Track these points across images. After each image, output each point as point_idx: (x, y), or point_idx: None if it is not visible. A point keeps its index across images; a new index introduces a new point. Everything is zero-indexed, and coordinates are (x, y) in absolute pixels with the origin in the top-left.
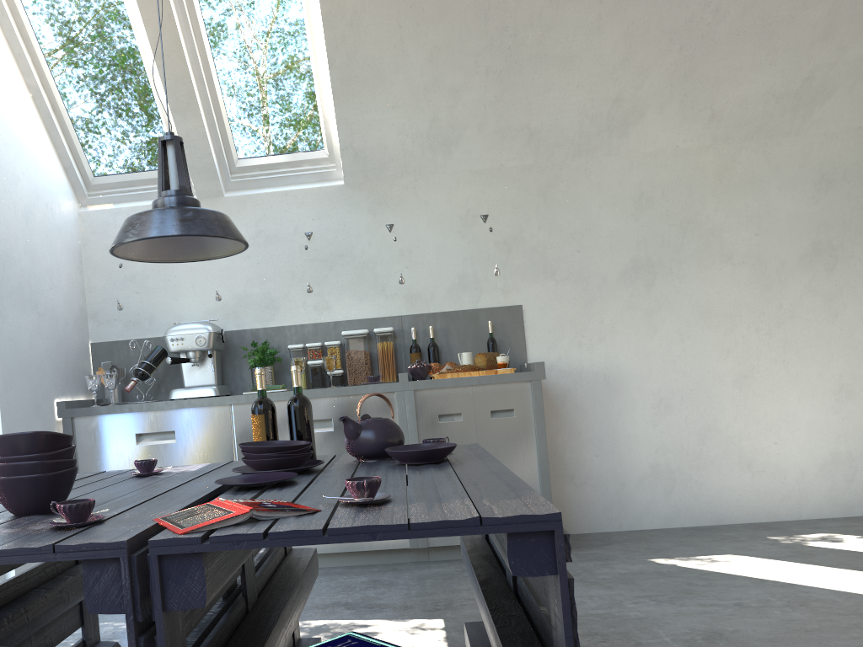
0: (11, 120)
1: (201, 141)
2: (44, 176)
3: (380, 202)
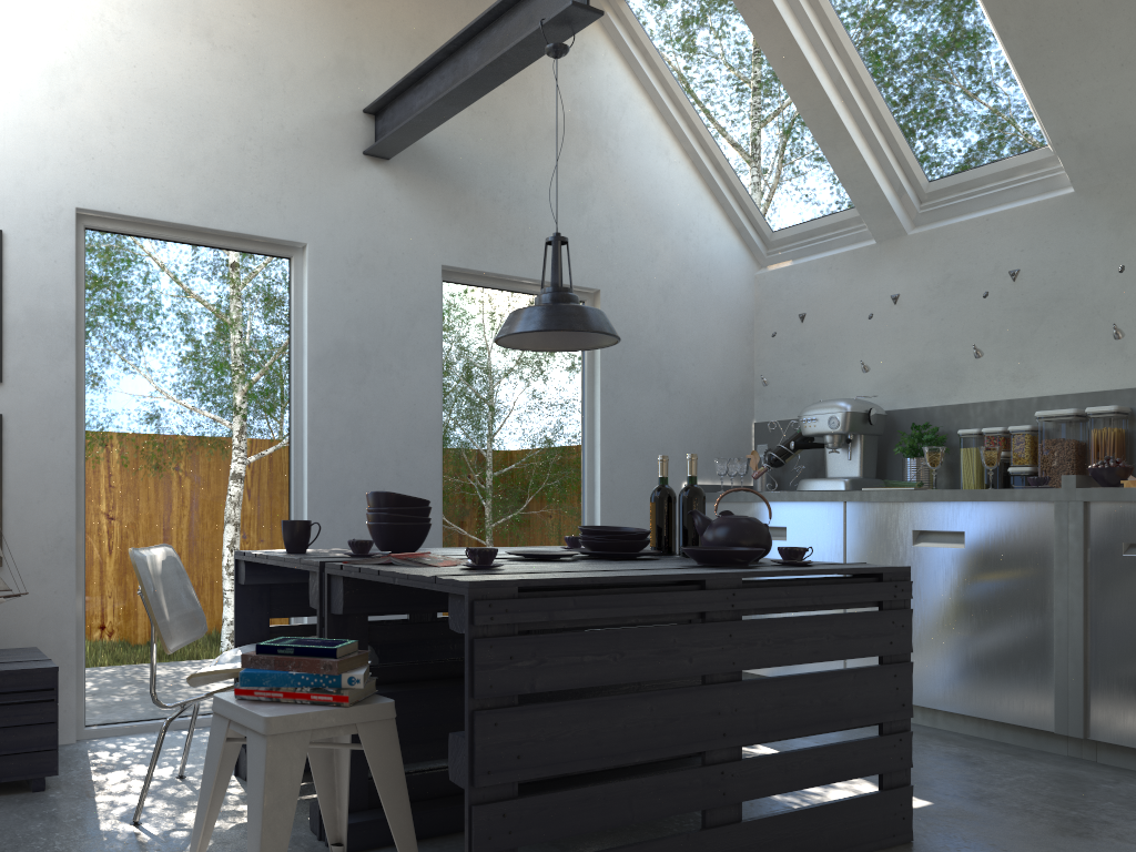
0: (654, 195)
1: (862, 172)
2: (699, 244)
3: (1130, 211)
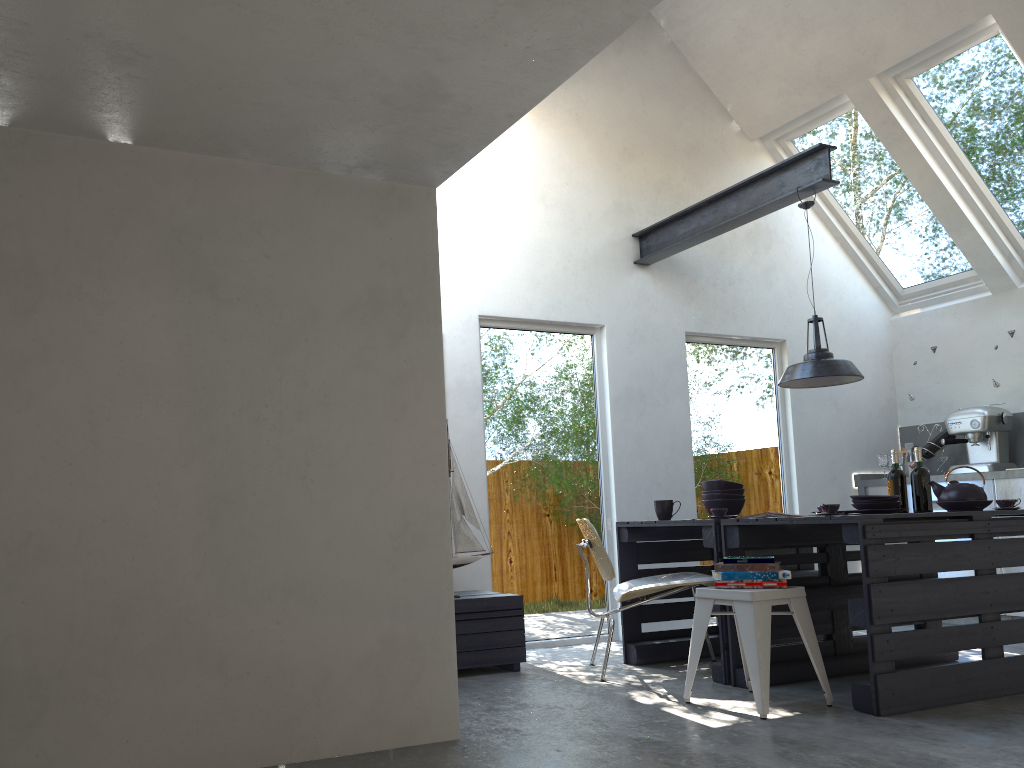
0: (816, 270)
1: (980, 247)
2: (849, 302)
3: None
